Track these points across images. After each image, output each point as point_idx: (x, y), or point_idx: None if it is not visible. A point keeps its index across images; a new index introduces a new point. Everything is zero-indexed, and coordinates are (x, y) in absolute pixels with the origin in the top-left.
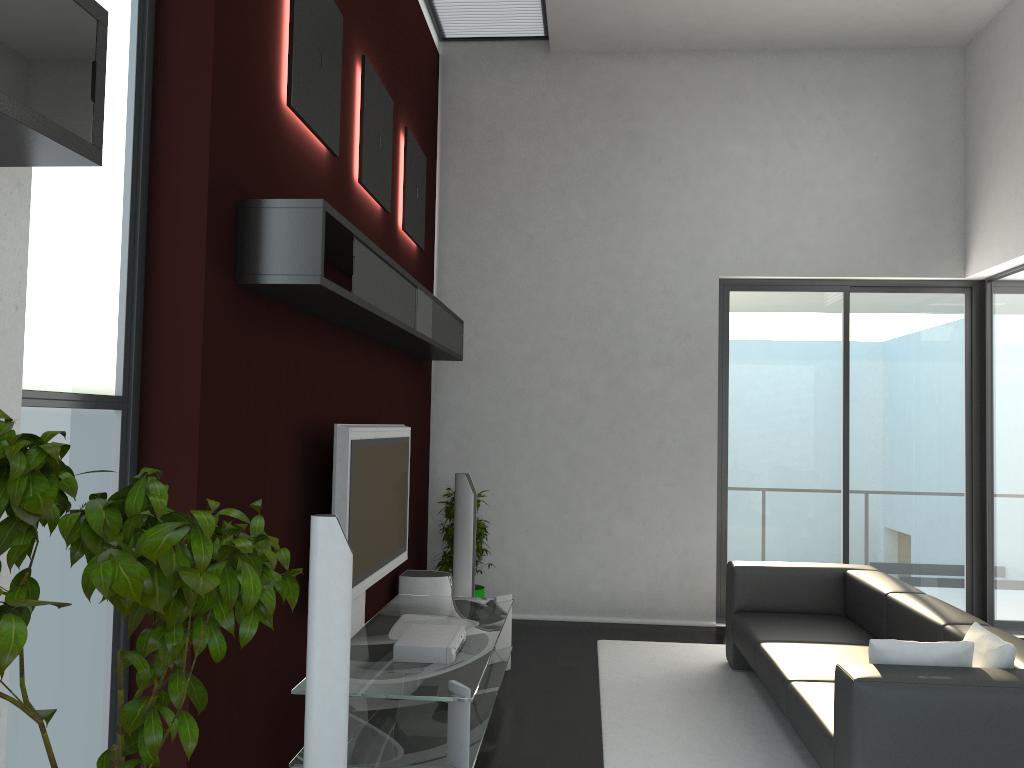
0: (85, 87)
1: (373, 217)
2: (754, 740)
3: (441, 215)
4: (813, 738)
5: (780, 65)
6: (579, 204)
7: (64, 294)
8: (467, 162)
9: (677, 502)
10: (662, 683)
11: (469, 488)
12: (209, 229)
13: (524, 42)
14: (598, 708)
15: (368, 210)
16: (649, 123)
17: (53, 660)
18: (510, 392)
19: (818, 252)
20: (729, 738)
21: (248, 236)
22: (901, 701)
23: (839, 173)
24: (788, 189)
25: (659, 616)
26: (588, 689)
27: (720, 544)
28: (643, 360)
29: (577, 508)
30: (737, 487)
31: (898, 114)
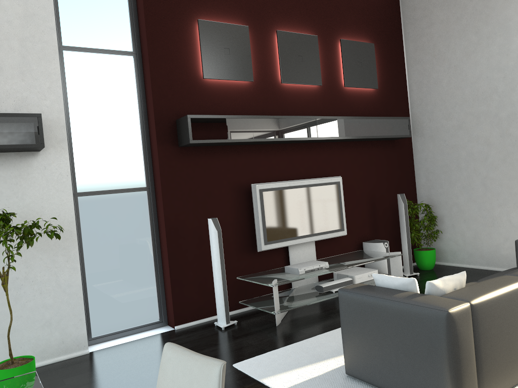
0: (35, 132)
1: (308, 90)
2: None
3: (407, 63)
4: None
5: None
6: (473, 34)
7: (114, 164)
8: (415, 32)
9: None
10: None
11: (401, 201)
12: (157, 134)
13: None
14: None
15: (301, 89)
16: None
17: (126, 257)
18: (448, 148)
19: None
20: None
21: (178, 131)
22: (350, 301)
23: None
24: None
25: None
26: None
27: None
28: None
29: (489, 207)
30: None
31: None
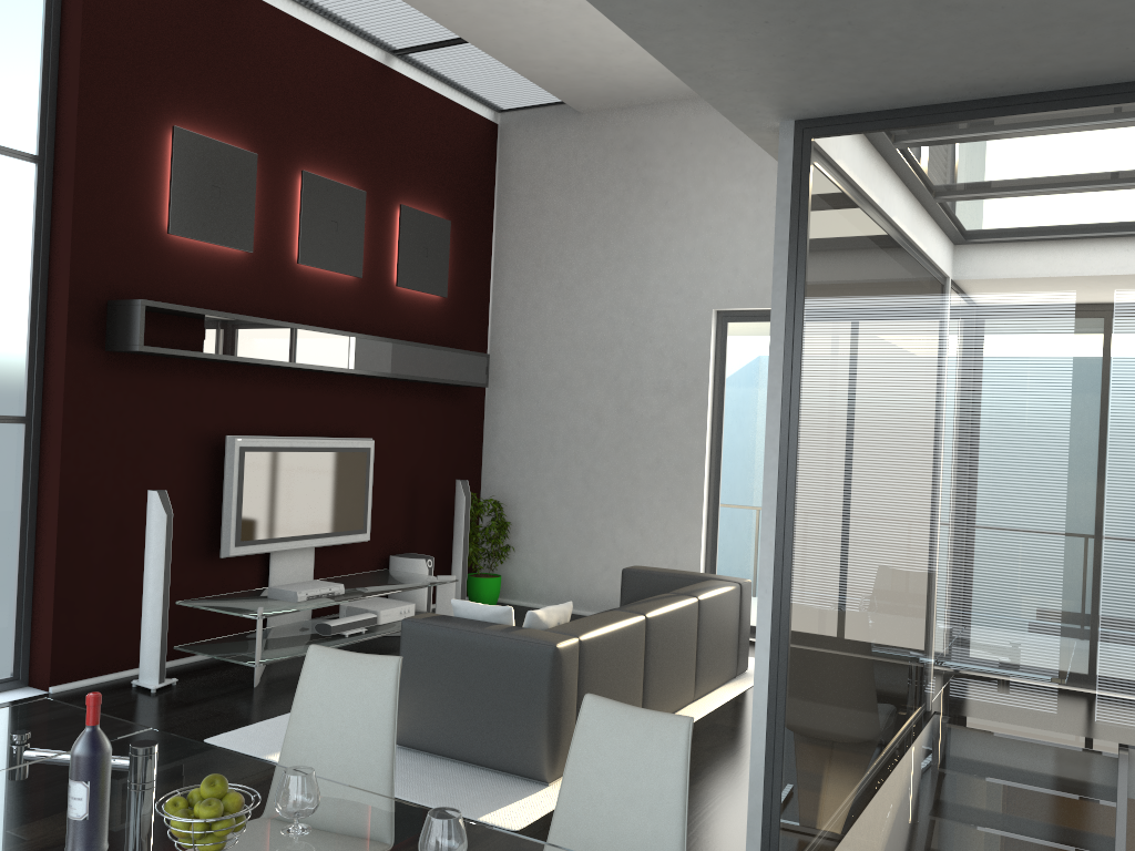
0: None
1: (339, 283)
2: None
3: (495, 262)
4: None
5: None
6: (599, 247)
7: None
8: (515, 216)
9: (669, 517)
10: None
11: (462, 492)
12: (71, 322)
13: (561, 106)
14: None
15: (328, 279)
16: (659, 169)
17: None
18: (541, 414)
19: None
20: None
21: (111, 322)
22: (422, 635)
23: None
24: None
25: None
26: None
27: (710, 558)
28: (646, 387)
29: (589, 517)
30: (727, 506)
31: None
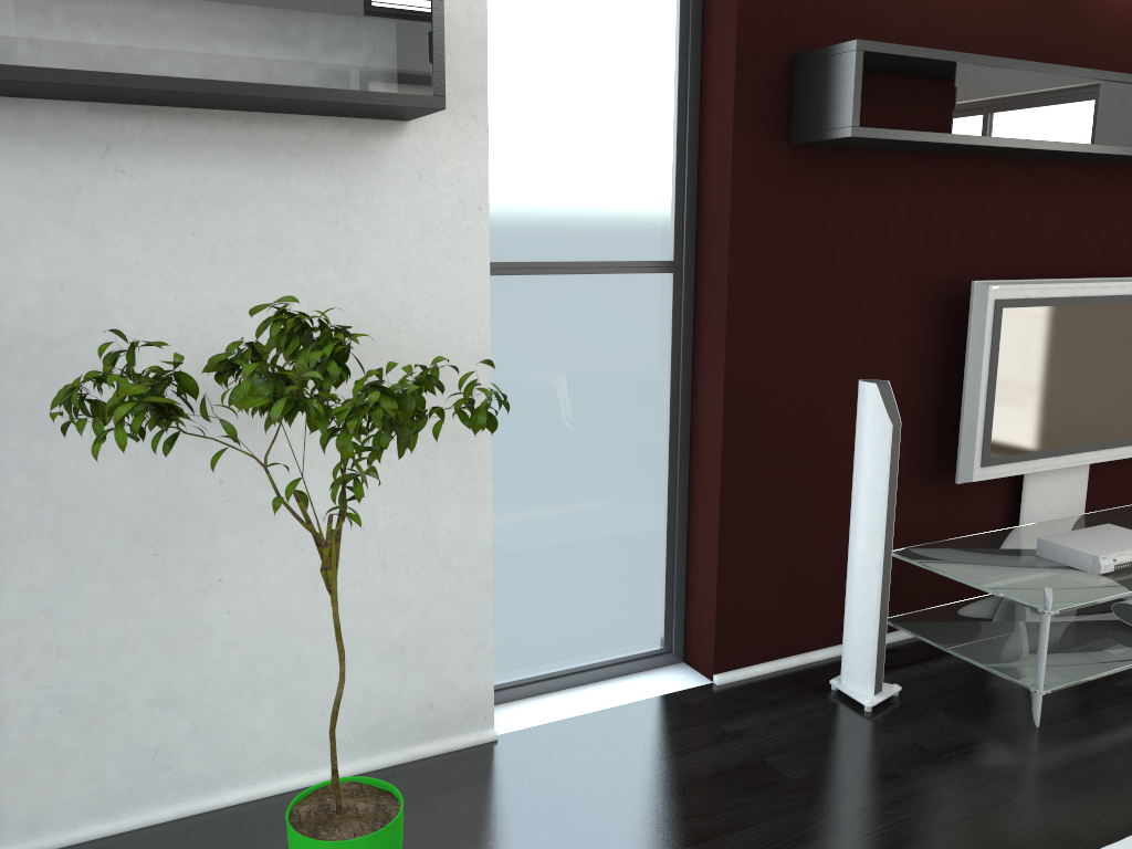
0: (421, 55)
1: None
2: None
3: None
4: None
5: None
6: None
7: (595, 182)
8: None
9: None
10: None
11: None
12: (739, 98)
13: None
14: None
15: None
16: None
17: (598, 466)
18: None
19: None
20: None
21: (799, 93)
22: None
23: None
24: None
25: None
26: None
27: None
28: None
29: None
30: None
31: None
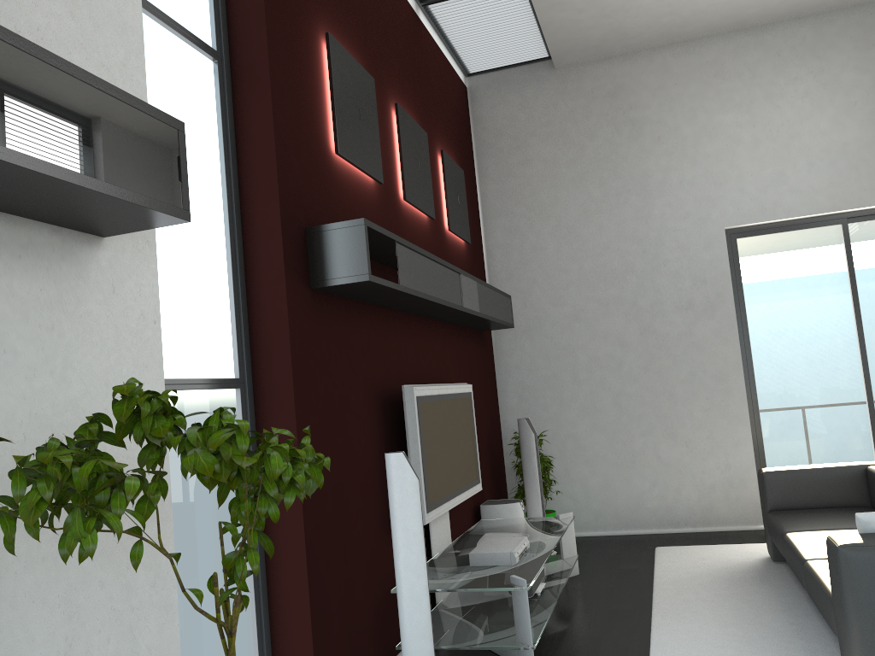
0: (174, 173)
1: (421, 224)
2: (785, 615)
3: (484, 213)
4: (822, 603)
5: (754, 40)
6: (595, 186)
7: (190, 311)
8: (499, 168)
9: (714, 424)
10: (708, 576)
11: (529, 429)
12: (285, 252)
13: (533, 64)
14: (650, 598)
15: (416, 219)
16: (645, 110)
17: (210, 565)
18: (558, 348)
19: (812, 193)
20: (763, 615)
21: (315, 253)
22: None
23: (822, 122)
24: (776, 143)
25: (711, 524)
26: (643, 585)
27: (758, 457)
28: (667, 307)
29: (627, 438)
30: (767, 406)
31: (870, 61)
